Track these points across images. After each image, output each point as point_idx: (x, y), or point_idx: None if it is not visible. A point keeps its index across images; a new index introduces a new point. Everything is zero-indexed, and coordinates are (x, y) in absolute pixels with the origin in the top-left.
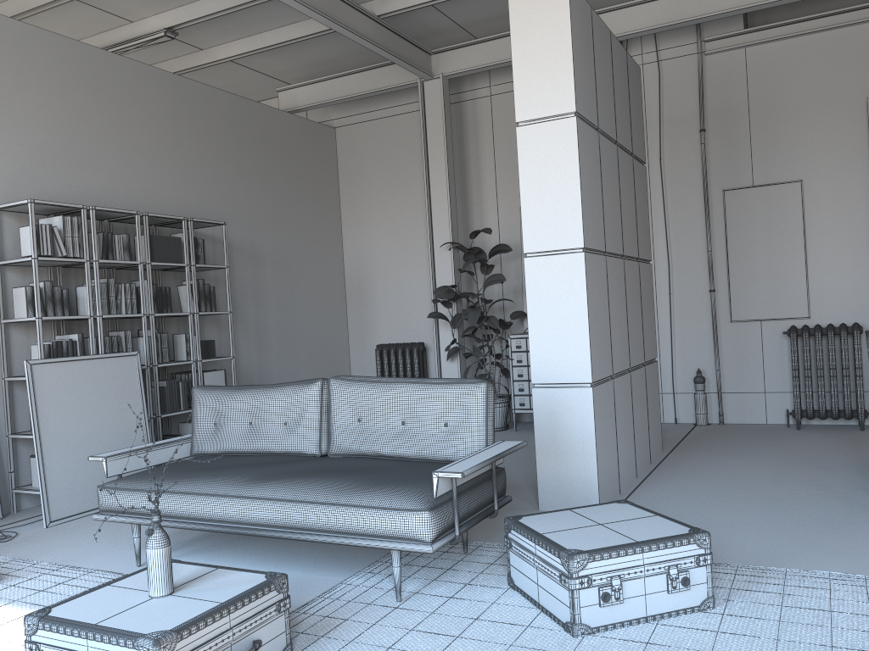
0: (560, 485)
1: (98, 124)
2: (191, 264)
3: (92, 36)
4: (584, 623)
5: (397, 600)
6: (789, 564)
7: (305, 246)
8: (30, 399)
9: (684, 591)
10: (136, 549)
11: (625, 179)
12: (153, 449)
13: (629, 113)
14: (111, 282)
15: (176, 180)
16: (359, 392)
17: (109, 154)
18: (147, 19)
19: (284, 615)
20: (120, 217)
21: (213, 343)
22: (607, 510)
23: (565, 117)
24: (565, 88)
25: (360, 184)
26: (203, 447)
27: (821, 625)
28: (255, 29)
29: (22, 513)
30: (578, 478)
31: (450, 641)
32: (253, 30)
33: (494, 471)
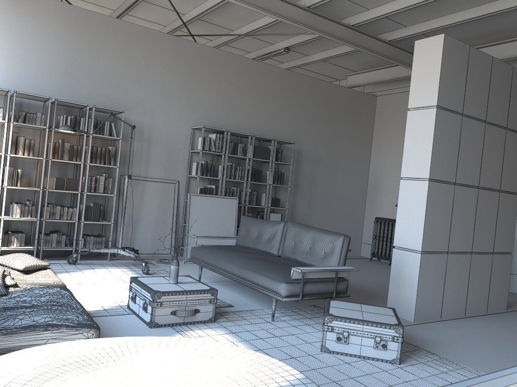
0: (397, 301)
1: (244, 93)
2: (272, 161)
3: (257, 50)
4: (326, 347)
5: (271, 320)
6: (473, 366)
7: (346, 158)
8: (187, 209)
9: (383, 350)
10: (199, 276)
11: (491, 142)
12: (218, 238)
13: (507, 103)
14: (233, 165)
15: (278, 120)
16: (296, 230)
17: (247, 107)
18: (278, 43)
19: (213, 305)
20: (243, 136)
21: (279, 200)
22: (376, 308)
23: (431, 107)
24: (433, 92)
25: (384, 128)
26: (239, 242)
27: (438, 385)
28: (330, 46)
29: (181, 256)
30: (406, 300)
31: (272, 336)
32: (329, 47)
33: (335, 278)
